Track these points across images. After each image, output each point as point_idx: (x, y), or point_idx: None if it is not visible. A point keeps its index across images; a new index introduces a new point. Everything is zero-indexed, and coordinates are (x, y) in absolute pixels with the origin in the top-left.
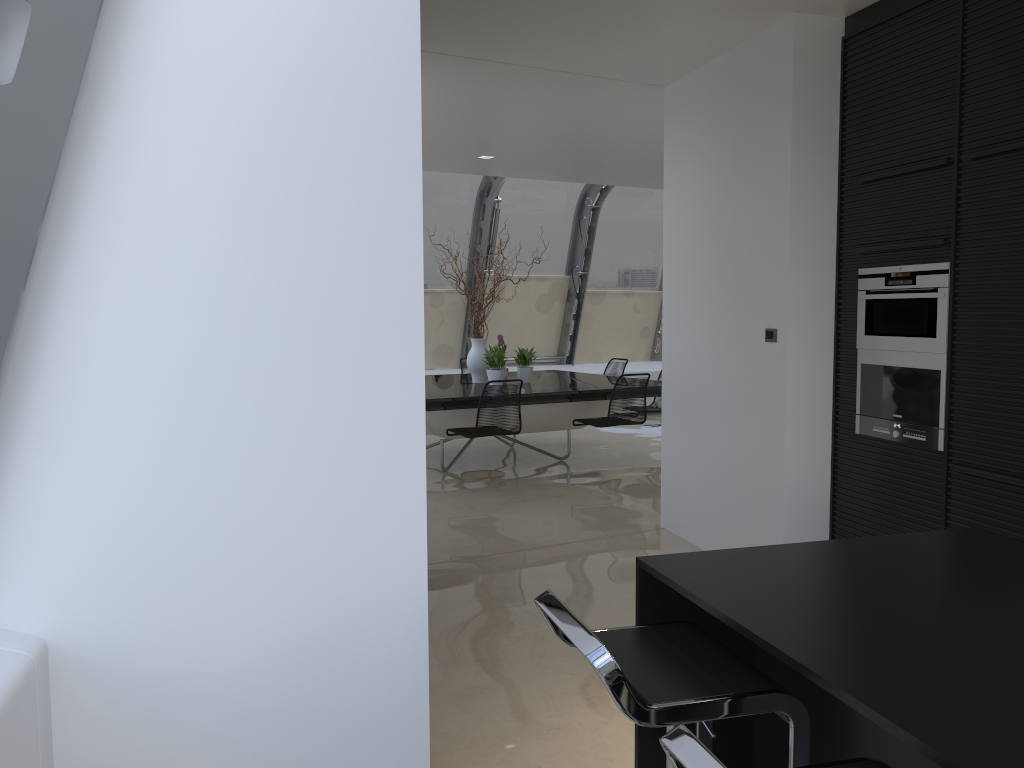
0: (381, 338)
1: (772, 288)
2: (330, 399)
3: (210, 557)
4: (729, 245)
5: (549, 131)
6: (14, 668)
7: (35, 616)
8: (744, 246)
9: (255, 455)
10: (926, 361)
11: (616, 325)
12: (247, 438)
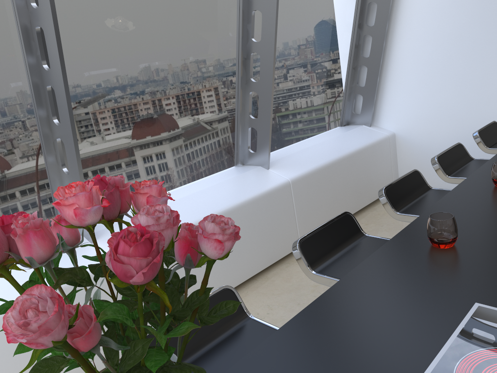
0: (482, 43)
1: None
2: (466, 65)
3: (432, 113)
4: None
5: None
6: (382, 136)
7: (392, 126)
8: None
9: (443, 84)
10: None
11: None
12: (441, 79)
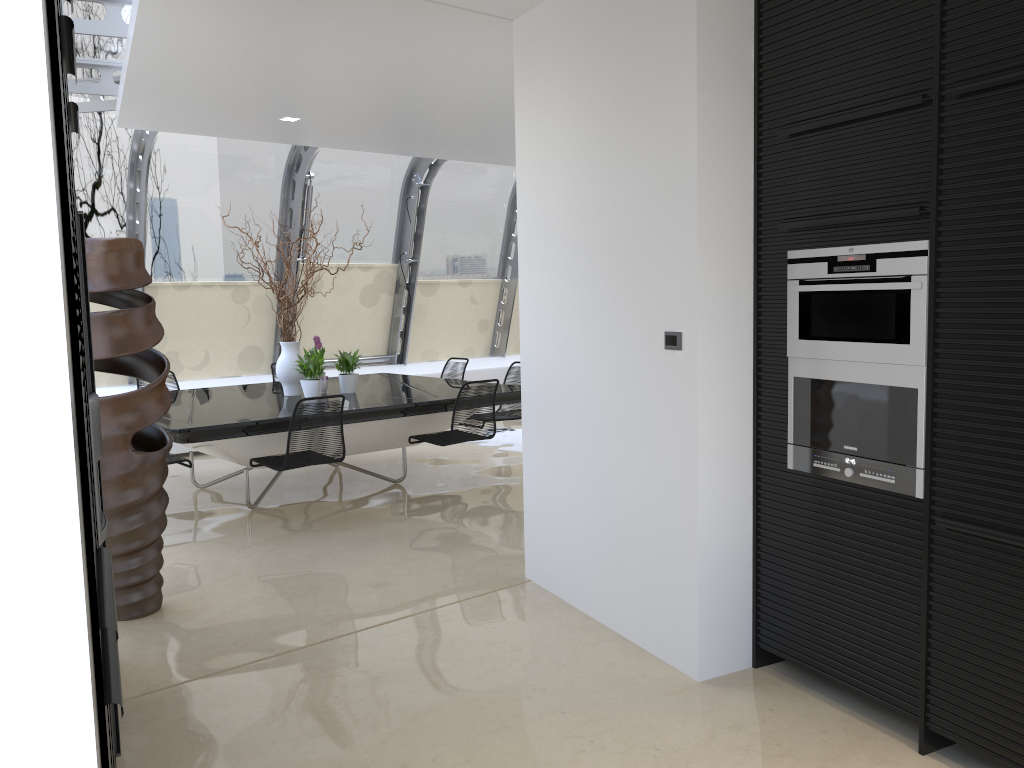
0: None
1: (673, 278)
2: None
3: None
4: (609, 222)
5: (367, 84)
6: None
7: None
8: (631, 223)
9: None
10: (894, 376)
11: (452, 318)
12: None
